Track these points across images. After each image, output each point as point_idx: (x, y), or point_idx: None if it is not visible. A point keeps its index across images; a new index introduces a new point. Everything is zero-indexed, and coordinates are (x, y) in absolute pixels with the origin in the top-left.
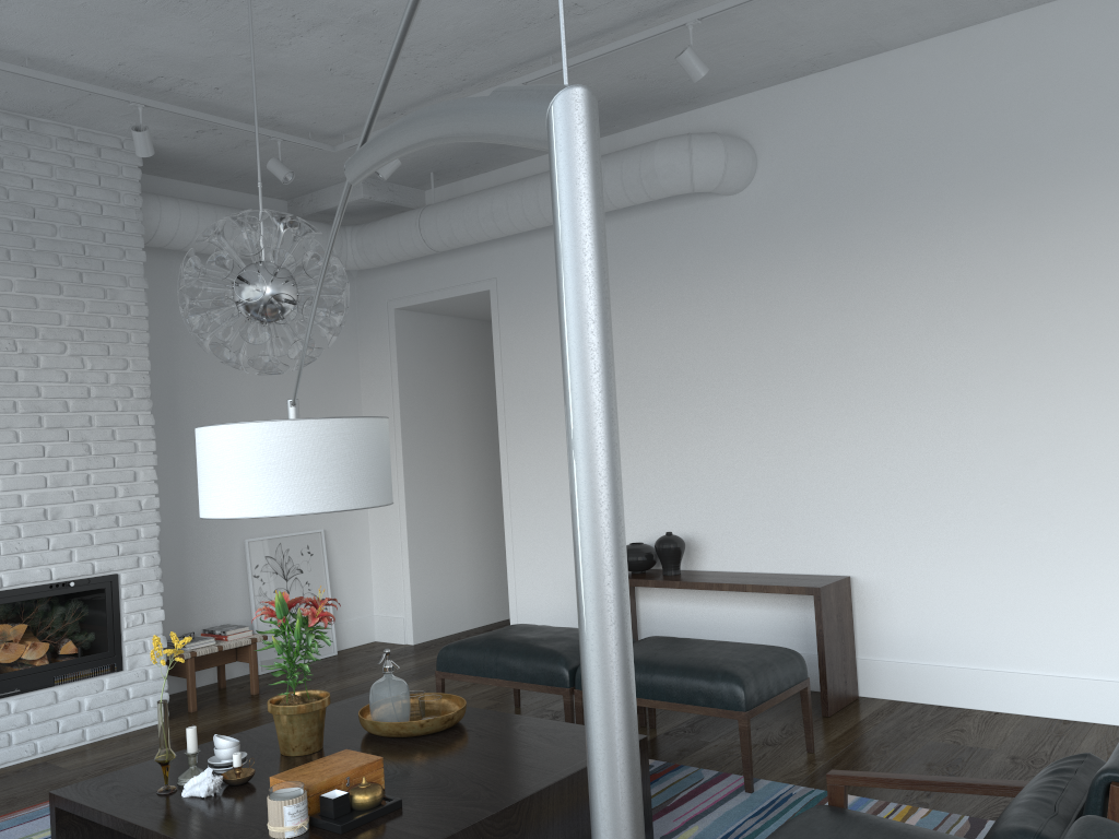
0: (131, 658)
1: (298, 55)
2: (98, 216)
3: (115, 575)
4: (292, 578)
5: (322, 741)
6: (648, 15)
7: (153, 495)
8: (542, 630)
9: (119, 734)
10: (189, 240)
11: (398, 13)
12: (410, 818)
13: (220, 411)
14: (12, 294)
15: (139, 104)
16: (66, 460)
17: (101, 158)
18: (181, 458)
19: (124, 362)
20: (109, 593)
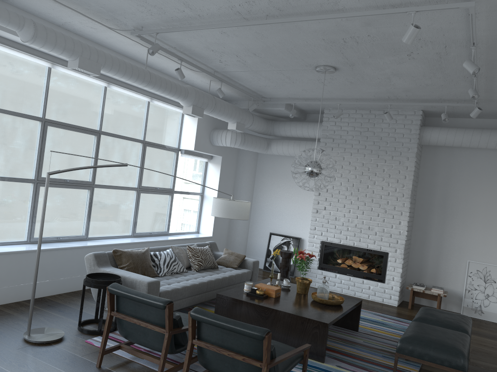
0: (388, 280)
1: (402, 84)
2: (401, 138)
3: (387, 252)
4: (488, 283)
5: (304, 292)
6: (471, 46)
7: (405, 230)
8: (448, 315)
9: (380, 302)
10: (443, 142)
11: (398, 70)
12: (255, 299)
13: (465, 207)
14: (371, 163)
15: (388, 104)
16: (377, 213)
17: (406, 118)
18: (444, 222)
19: (402, 185)
20: (384, 257)
